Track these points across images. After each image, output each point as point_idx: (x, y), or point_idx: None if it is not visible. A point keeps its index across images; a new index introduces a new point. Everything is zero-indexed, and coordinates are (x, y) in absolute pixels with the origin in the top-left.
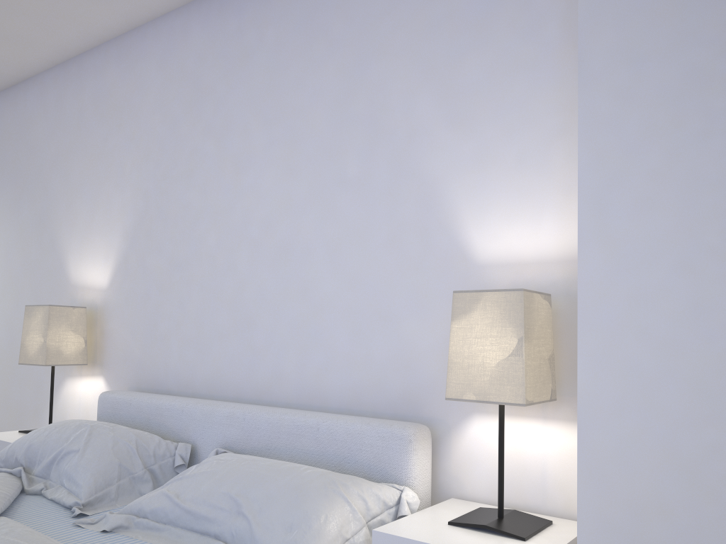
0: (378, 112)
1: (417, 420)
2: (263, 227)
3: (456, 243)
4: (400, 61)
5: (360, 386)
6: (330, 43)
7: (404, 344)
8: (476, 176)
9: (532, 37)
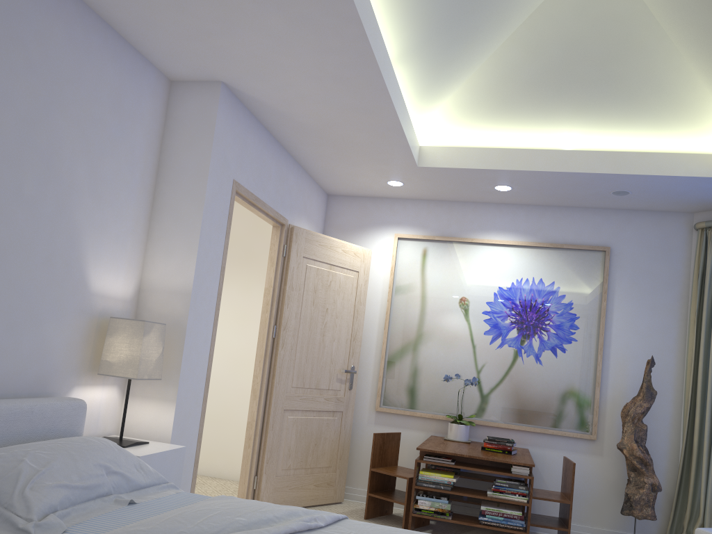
0: (54, 154)
1: (44, 395)
2: None
3: (83, 275)
4: (74, 128)
5: (7, 373)
6: (27, 62)
7: (44, 340)
8: (98, 236)
9: (131, 170)
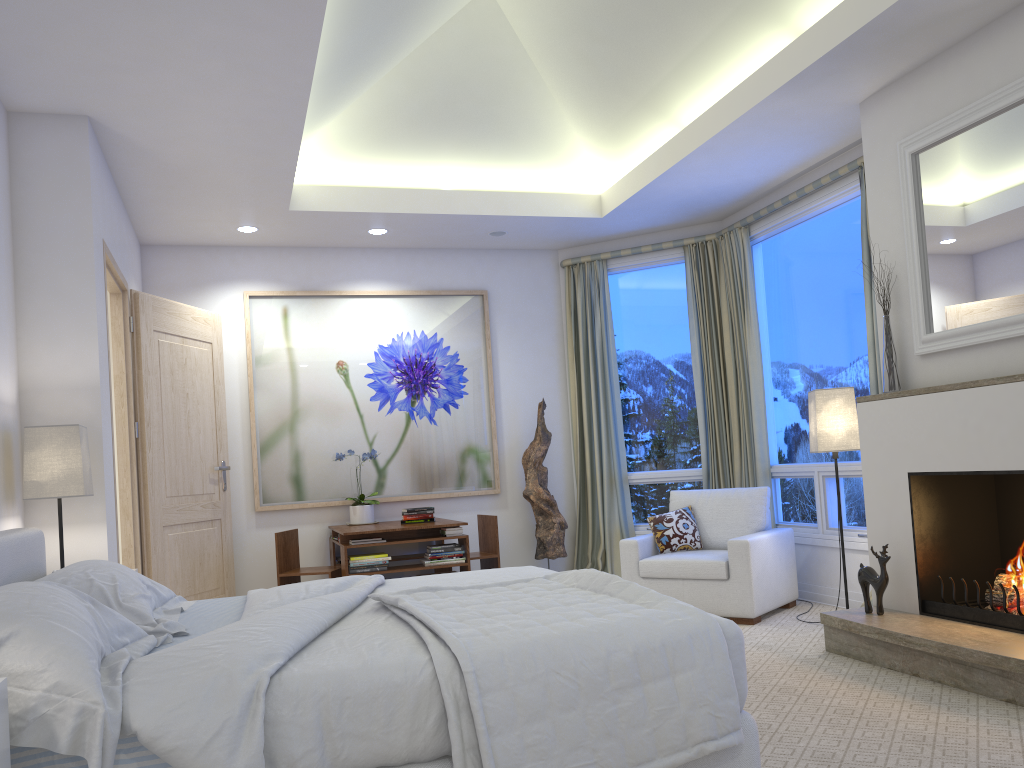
0: None
1: None
2: None
3: None
4: None
5: None
6: None
7: None
8: None
9: None
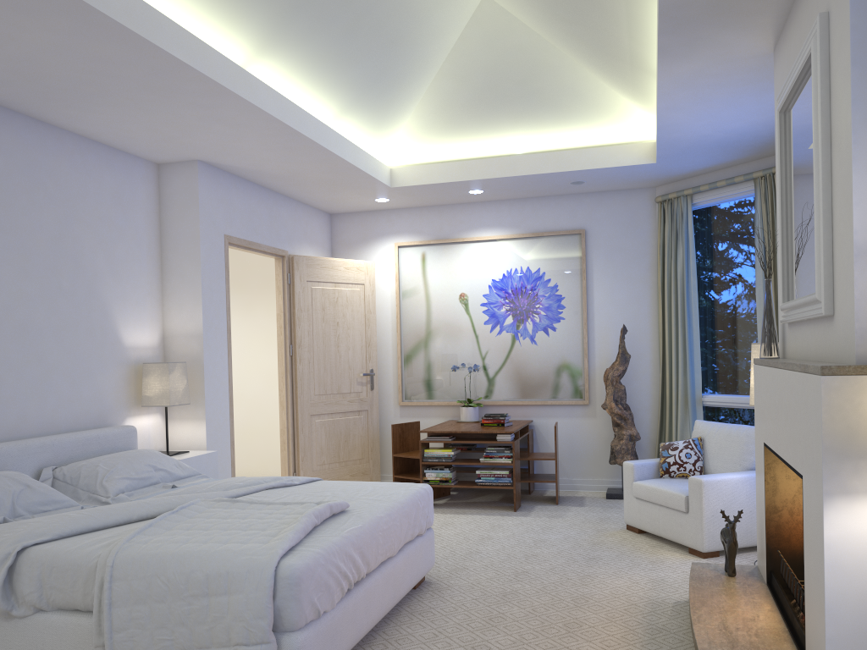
0: (78, 254)
1: (105, 426)
2: (4, 309)
3: (117, 336)
4: (89, 230)
5: (77, 414)
6: (48, 196)
7: (98, 388)
8: (123, 304)
9: (139, 247)
